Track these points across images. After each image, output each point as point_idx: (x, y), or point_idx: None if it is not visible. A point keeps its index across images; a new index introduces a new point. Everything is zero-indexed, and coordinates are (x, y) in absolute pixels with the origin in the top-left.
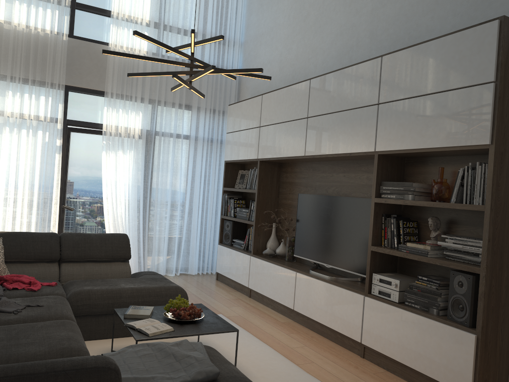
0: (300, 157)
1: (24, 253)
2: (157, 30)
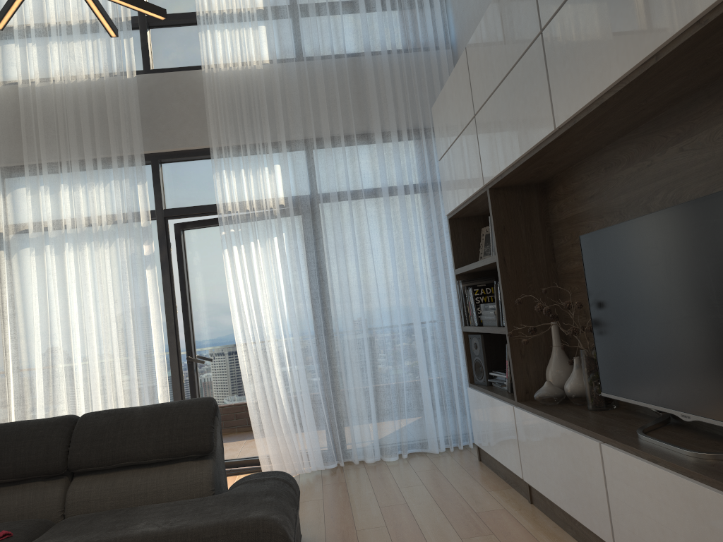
0: (550, 140)
1: None
2: (278, 14)
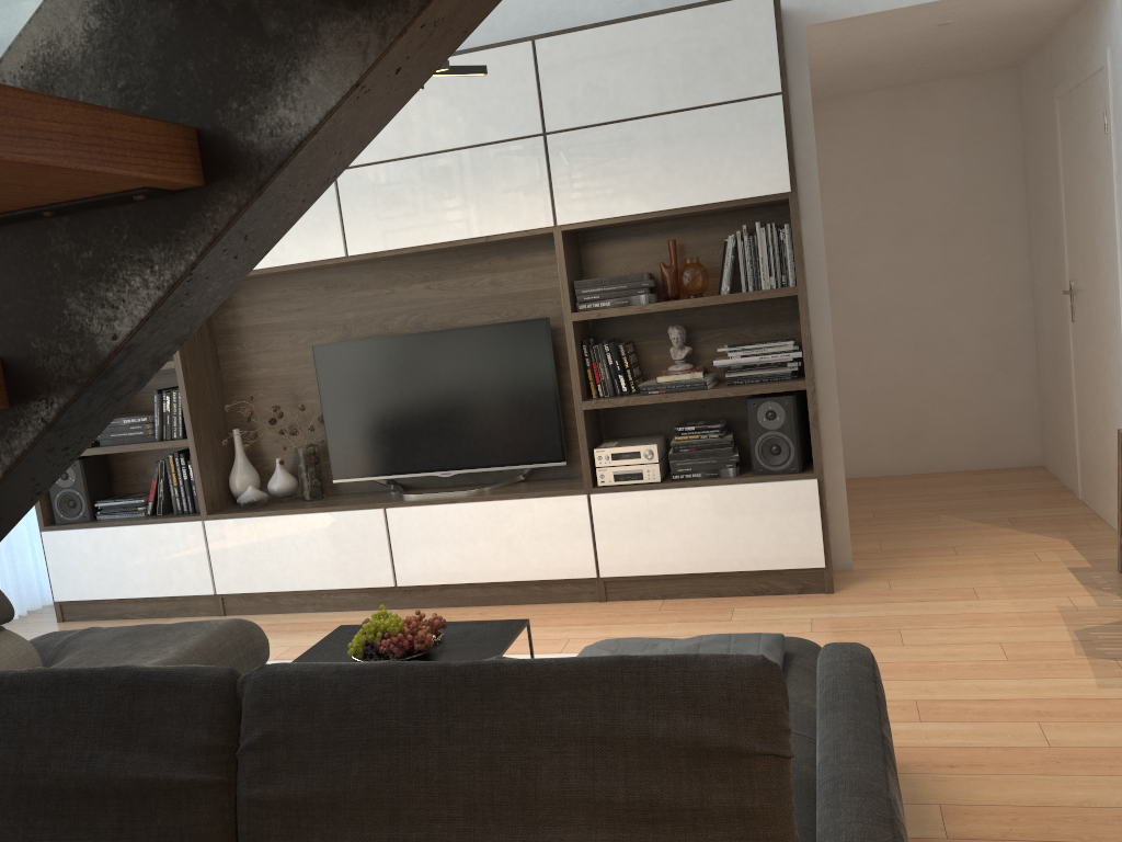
0: (329, 263)
1: None
2: None
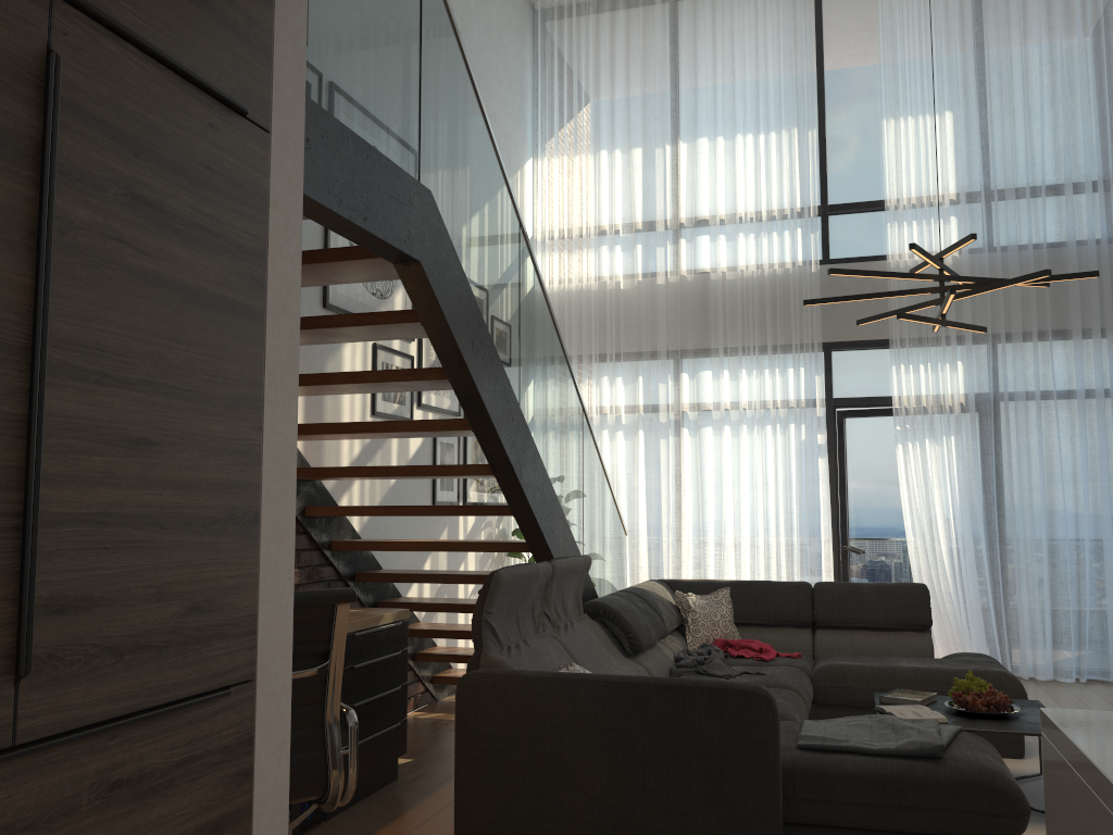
0: None
1: (760, 611)
2: (973, 208)
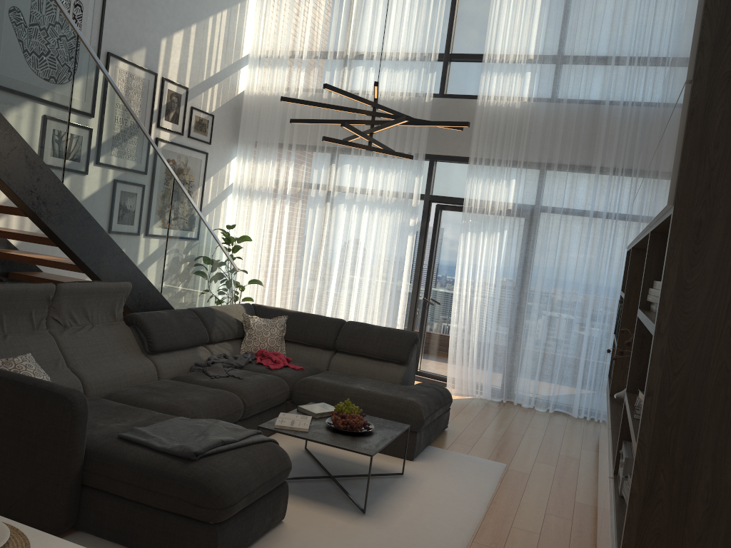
0: (637, 241)
1: (302, 335)
2: (541, 67)
